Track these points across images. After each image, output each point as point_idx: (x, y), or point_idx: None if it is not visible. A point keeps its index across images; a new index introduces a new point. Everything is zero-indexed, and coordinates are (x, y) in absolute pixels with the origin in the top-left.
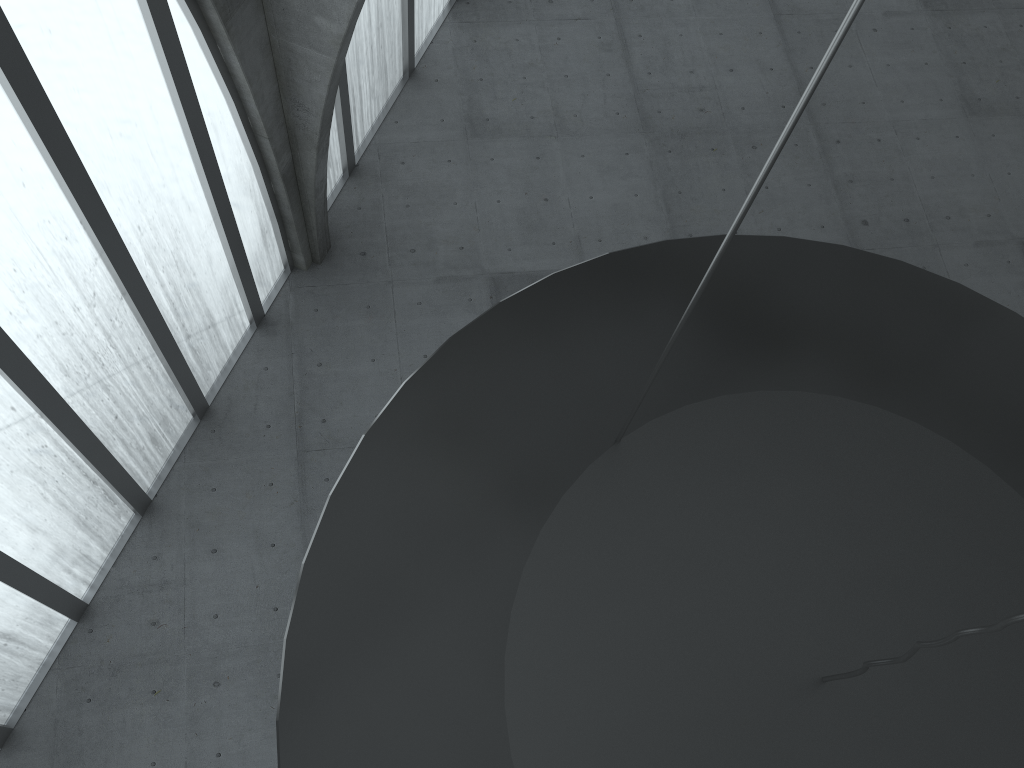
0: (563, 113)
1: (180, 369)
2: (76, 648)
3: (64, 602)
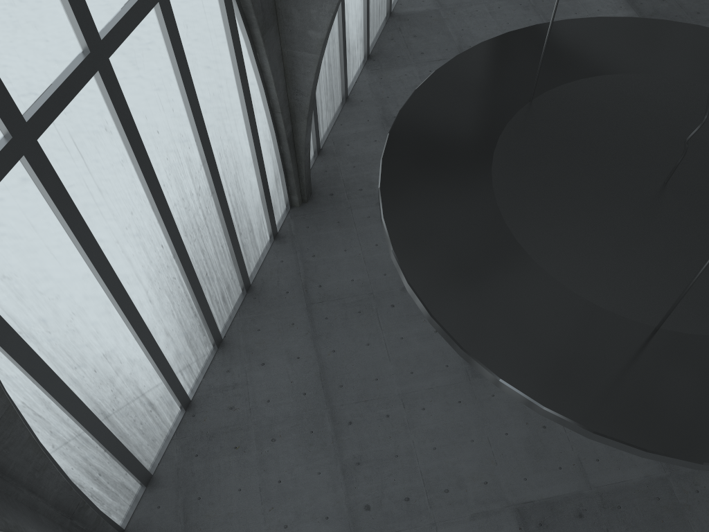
0: None
1: (237, 252)
2: (186, 426)
3: (180, 392)
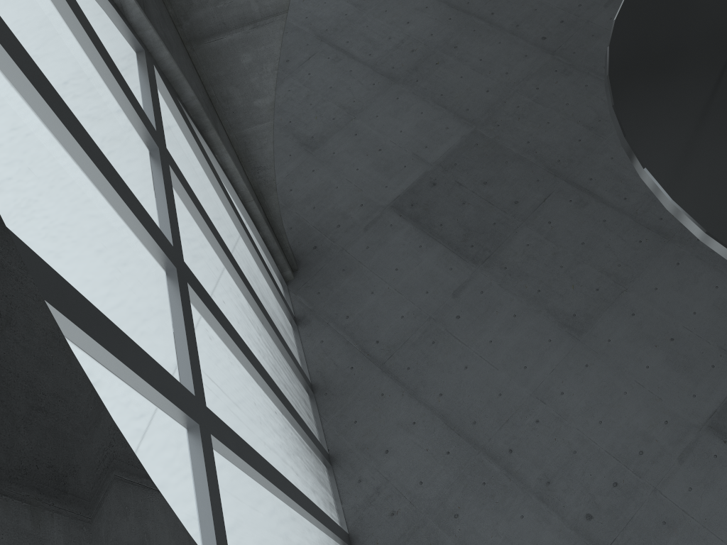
0: (347, 105)
1: (296, 362)
2: None
3: (343, 535)
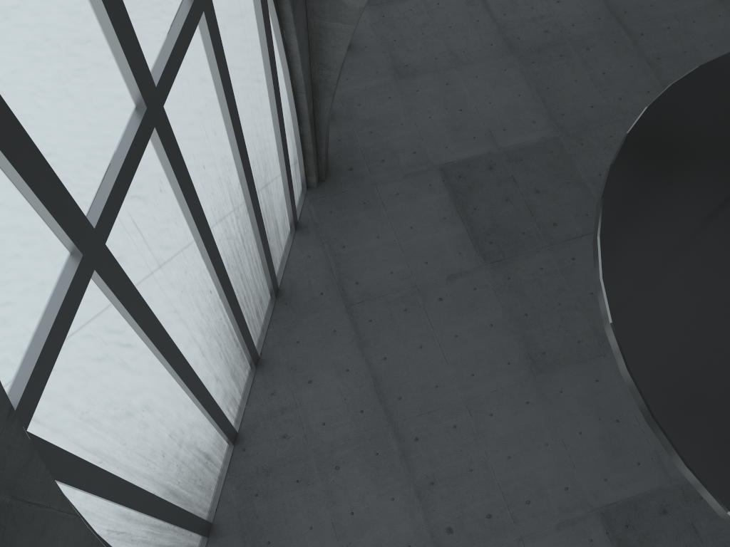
0: (455, 51)
1: (269, 261)
2: (238, 463)
3: (229, 431)
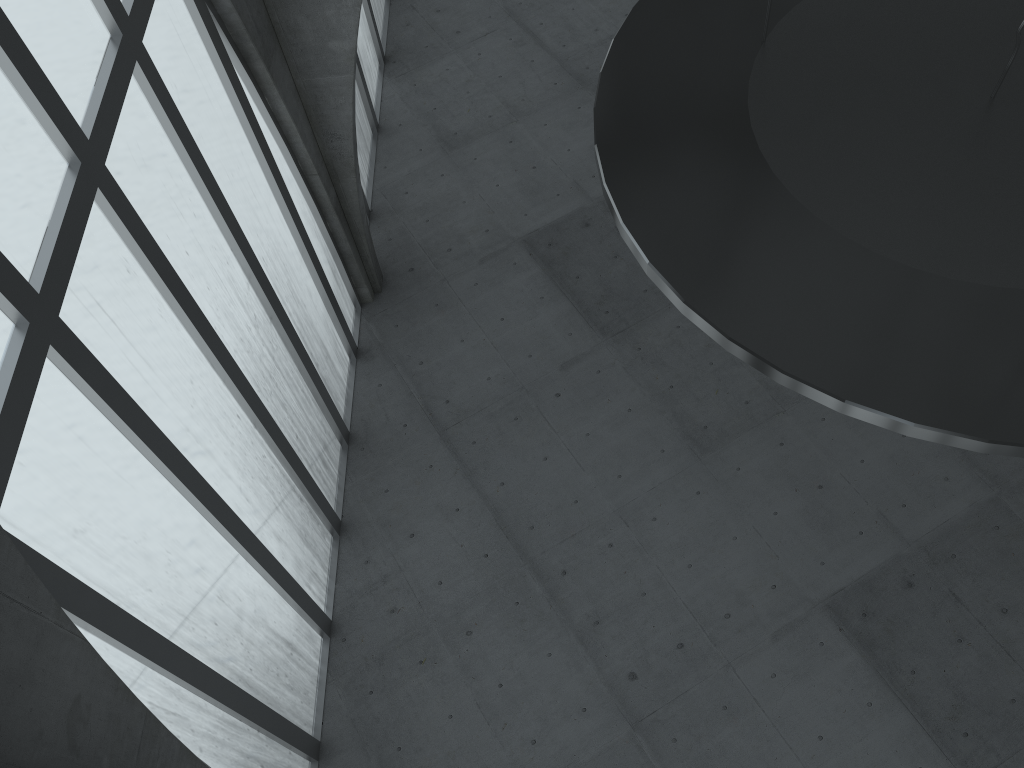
0: (512, 102)
1: (323, 392)
2: (339, 658)
3: (316, 614)
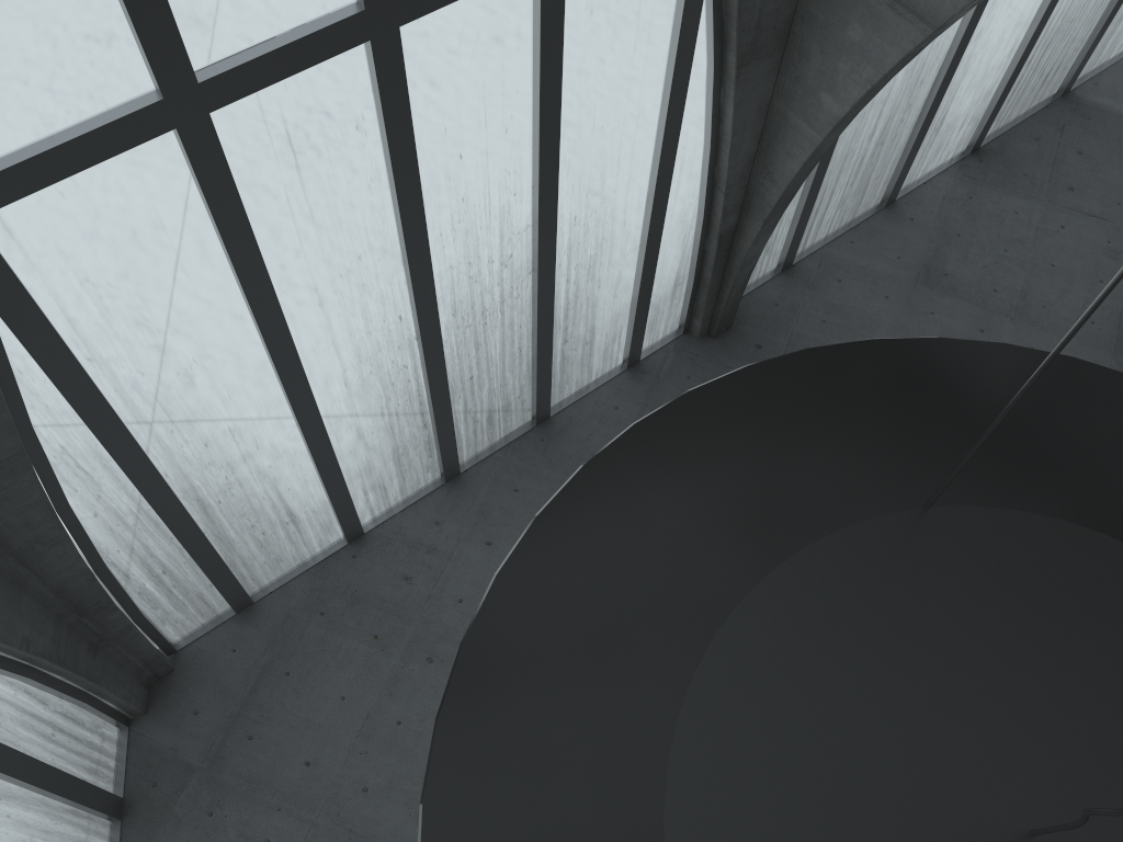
0: (1031, 299)
1: (543, 366)
2: (335, 564)
3: (348, 517)
